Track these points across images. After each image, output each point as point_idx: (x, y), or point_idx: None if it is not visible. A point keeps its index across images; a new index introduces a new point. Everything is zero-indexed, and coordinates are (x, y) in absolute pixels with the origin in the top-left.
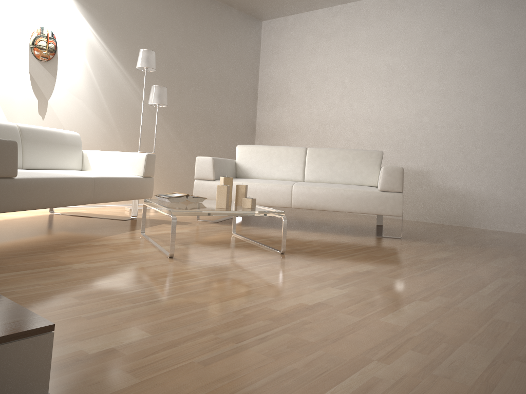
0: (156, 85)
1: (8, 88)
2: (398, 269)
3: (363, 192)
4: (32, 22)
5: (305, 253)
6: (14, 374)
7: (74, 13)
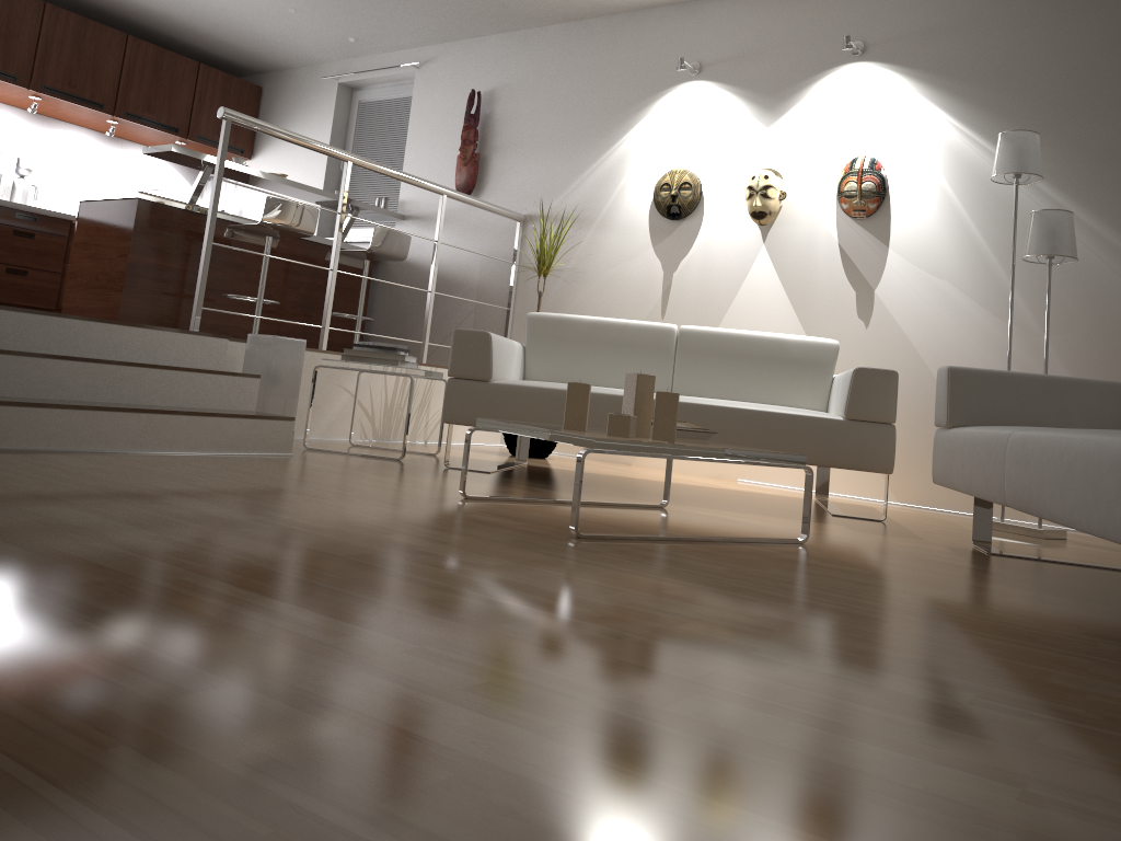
0: None
1: (804, 278)
2: (476, 576)
3: (1094, 446)
4: (840, 155)
5: (605, 549)
6: None
7: (920, 108)
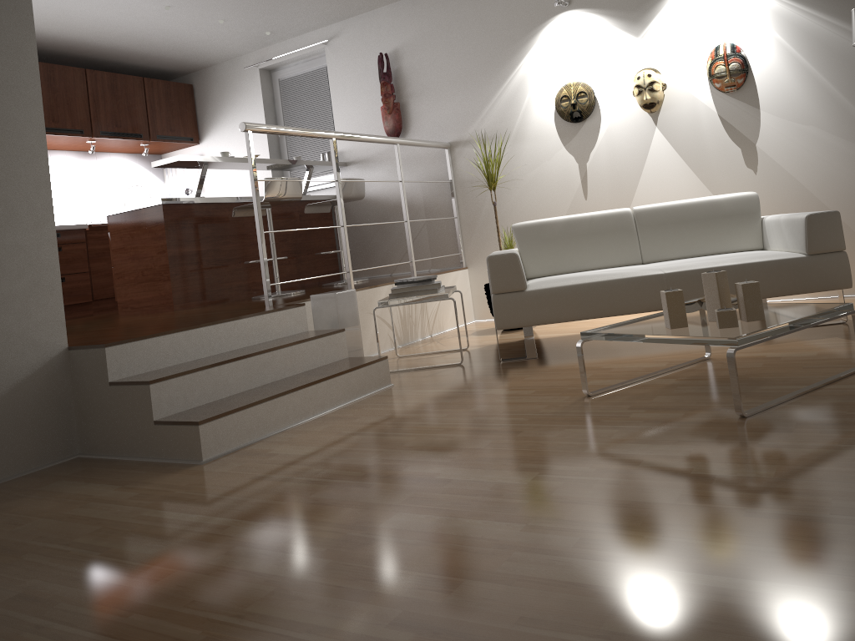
0: None
1: (696, 146)
2: (793, 493)
3: None
4: (703, 46)
5: (785, 424)
6: (187, 442)
7: None
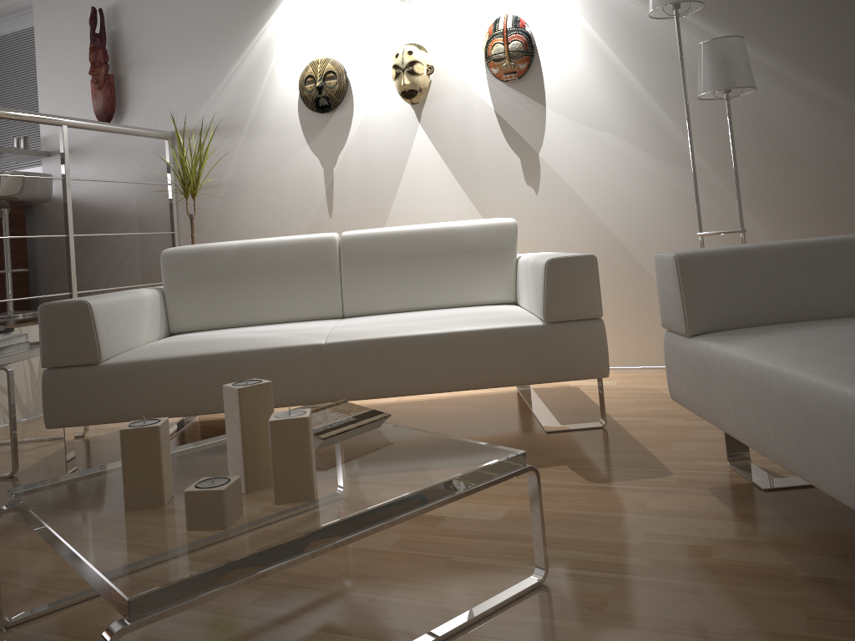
0: (824, 22)
1: (466, 152)
2: None
3: None
4: (481, 18)
5: None
6: None
7: None
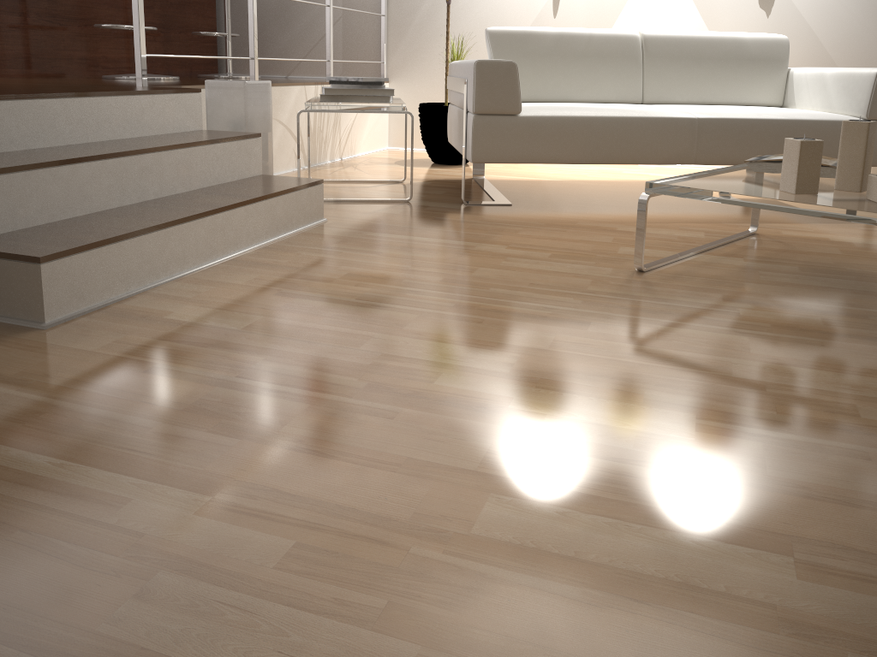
0: None
1: None
2: None
3: None
4: None
5: None
6: (16, 290)
7: None
